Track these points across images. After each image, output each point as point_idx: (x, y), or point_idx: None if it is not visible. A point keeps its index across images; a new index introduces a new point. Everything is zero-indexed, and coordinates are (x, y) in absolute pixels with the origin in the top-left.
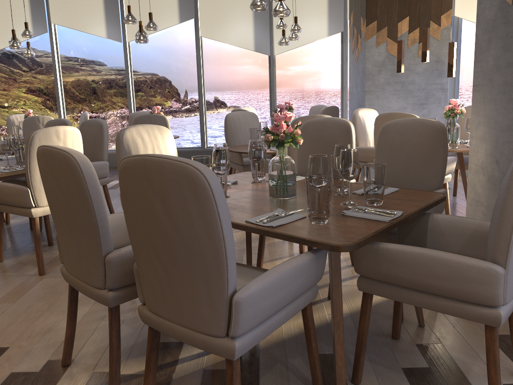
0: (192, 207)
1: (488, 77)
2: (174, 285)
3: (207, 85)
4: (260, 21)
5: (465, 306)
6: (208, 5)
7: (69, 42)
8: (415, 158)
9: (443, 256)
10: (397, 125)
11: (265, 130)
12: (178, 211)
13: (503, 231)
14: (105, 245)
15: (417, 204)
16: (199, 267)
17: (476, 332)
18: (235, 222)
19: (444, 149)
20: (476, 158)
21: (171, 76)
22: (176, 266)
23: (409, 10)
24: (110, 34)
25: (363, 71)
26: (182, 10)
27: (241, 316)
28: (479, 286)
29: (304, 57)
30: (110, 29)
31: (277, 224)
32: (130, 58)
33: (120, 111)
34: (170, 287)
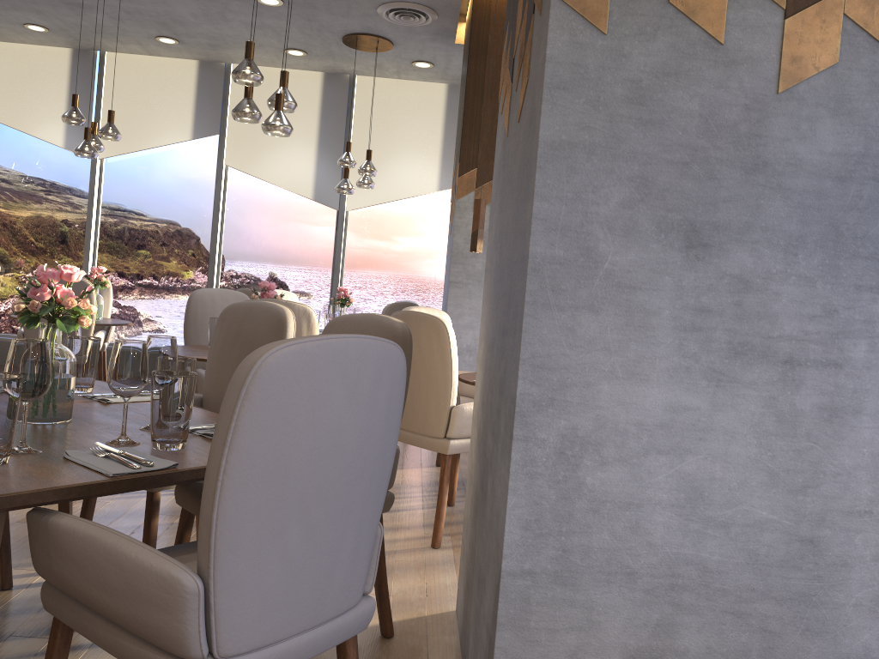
0: None
1: (491, 256)
2: None
3: (226, 247)
4: (328, 153)
5: (153, 654)
6: None
7: None
8: None
9: (120, 546)
10: (345, 323)
11: (20, 292)
12: None
13: (204, 505)
14: None
15: None
16: None
17: None
18: None
19: None
20: (476, 398)
21: (166, 224)
22: None
23: None
24: (71, 143)
25: (451, 248)
26: (199, 119)
27: None
28: (159, 613)
29: (397, 221)
30: (73, 134)
31: None
32: (100, 186)
33: None
34: None
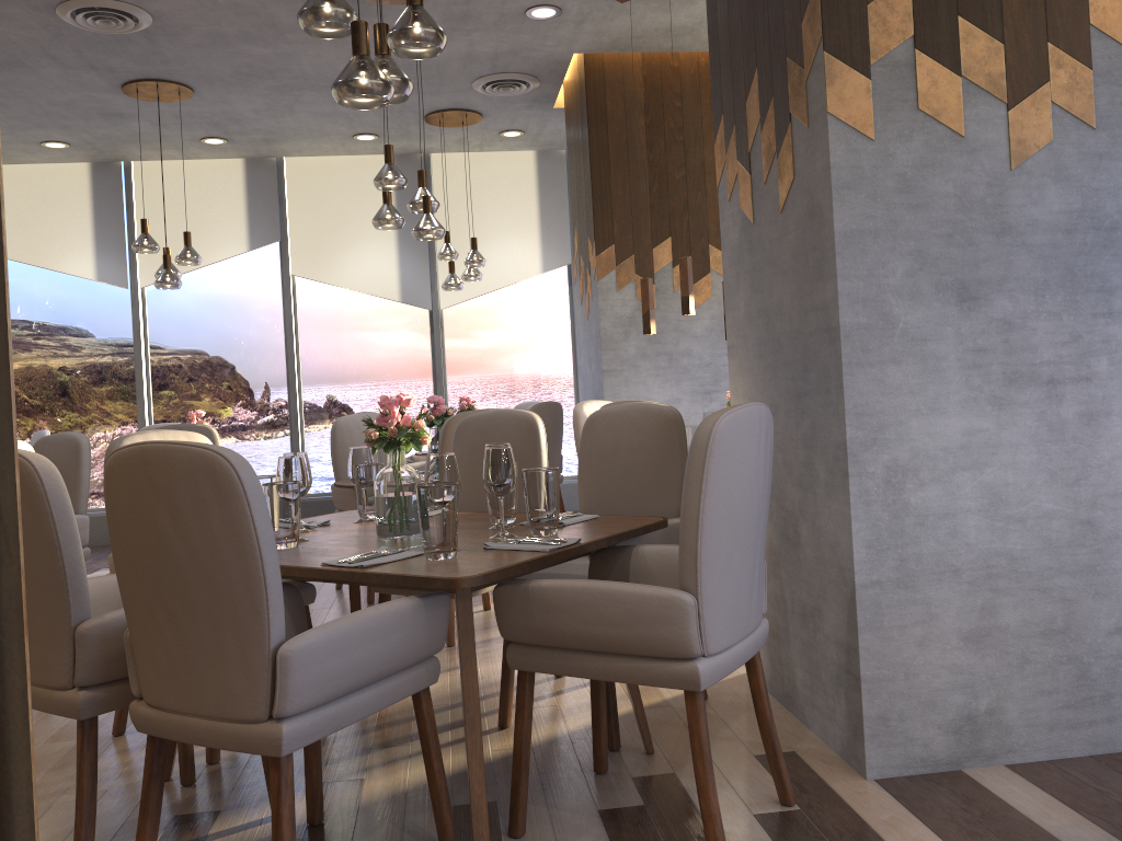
0: (214, 512)
1: (741, 333)
2: (189, 647)
3: (305, 370)
4: (411, 246)
5: (653, 664)
6: (307, 217)
7: (14, 289)
8: (637, 469)
9: (614, 587)
10: (608, 415)
11: (367, 422)
12: (194, 522)
13: (687, 540)
14: (77, 608)
15: (611, 531)
16: (226, 609)
17: (737, 753)
18: (305, 566)
19: (680, 450)
20: None
21: (230, 353)
22: (191, 613)
23: (670, 226)
24: (104, 273)
25: (597, 334)
26: (254, 227)
27: (290, 680)
28: (664, 627)
29: (499, 313)
30: (105, 262)
31: (371, 563)
32: (145, 319)
33: (121, 426)
34: (182, 652)
